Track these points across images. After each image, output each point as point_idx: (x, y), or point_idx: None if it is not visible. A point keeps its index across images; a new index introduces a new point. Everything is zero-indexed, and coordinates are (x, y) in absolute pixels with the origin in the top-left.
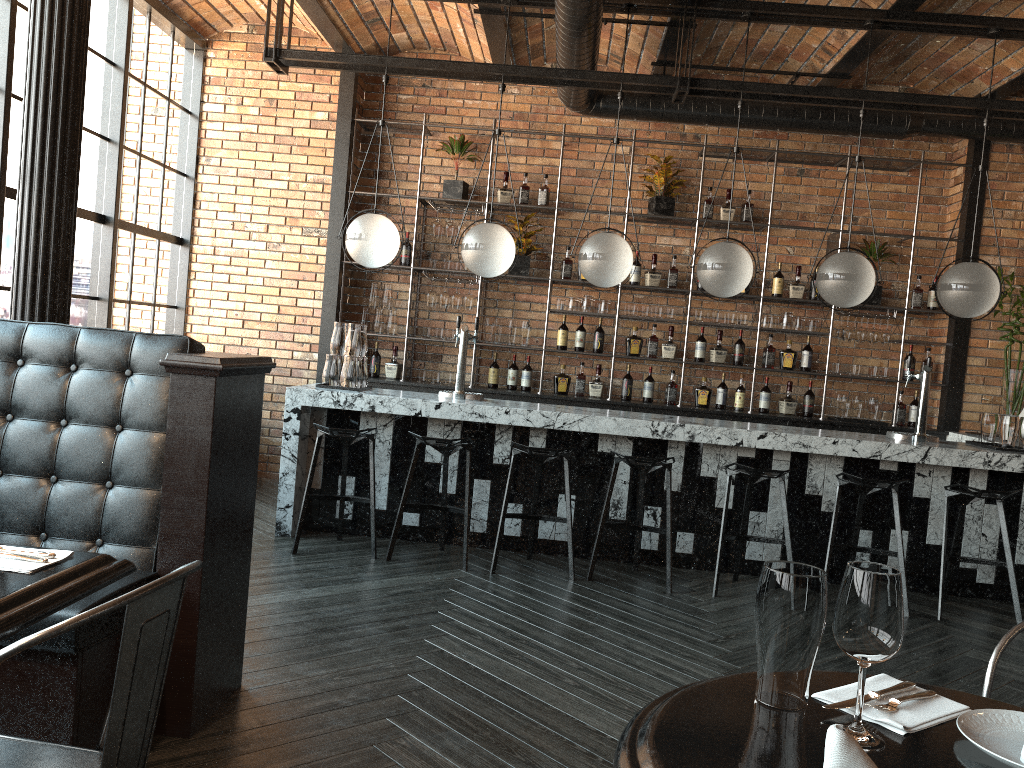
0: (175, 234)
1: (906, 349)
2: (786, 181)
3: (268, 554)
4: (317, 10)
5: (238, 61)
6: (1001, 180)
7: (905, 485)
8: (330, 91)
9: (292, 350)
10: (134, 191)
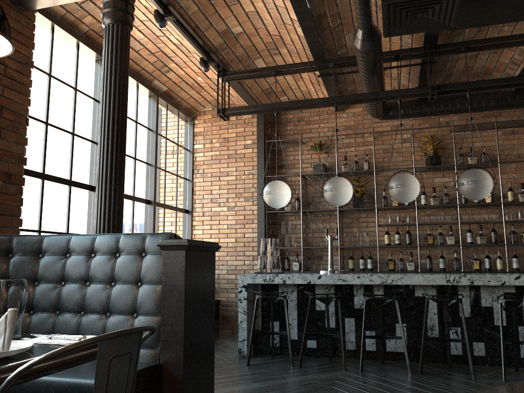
0: (184, 208)
1: None
2: (504, 138)
3: (234, 366)
4: (242, 90)
5: (208, 123)
6: None
7: None
8: (252, 129)
9: (244, 260)
10: (163, 188)
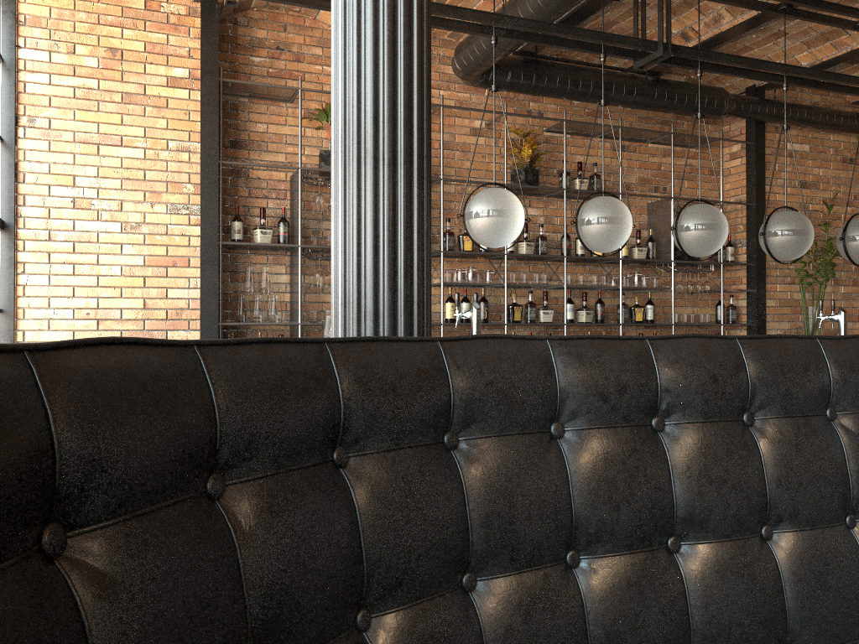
0: None
1: (708, 297)
2: (613, 155)
3: None
4: None
5: None
6: (773, 155)
7: None
8: (189, 44)
9: None
10: None
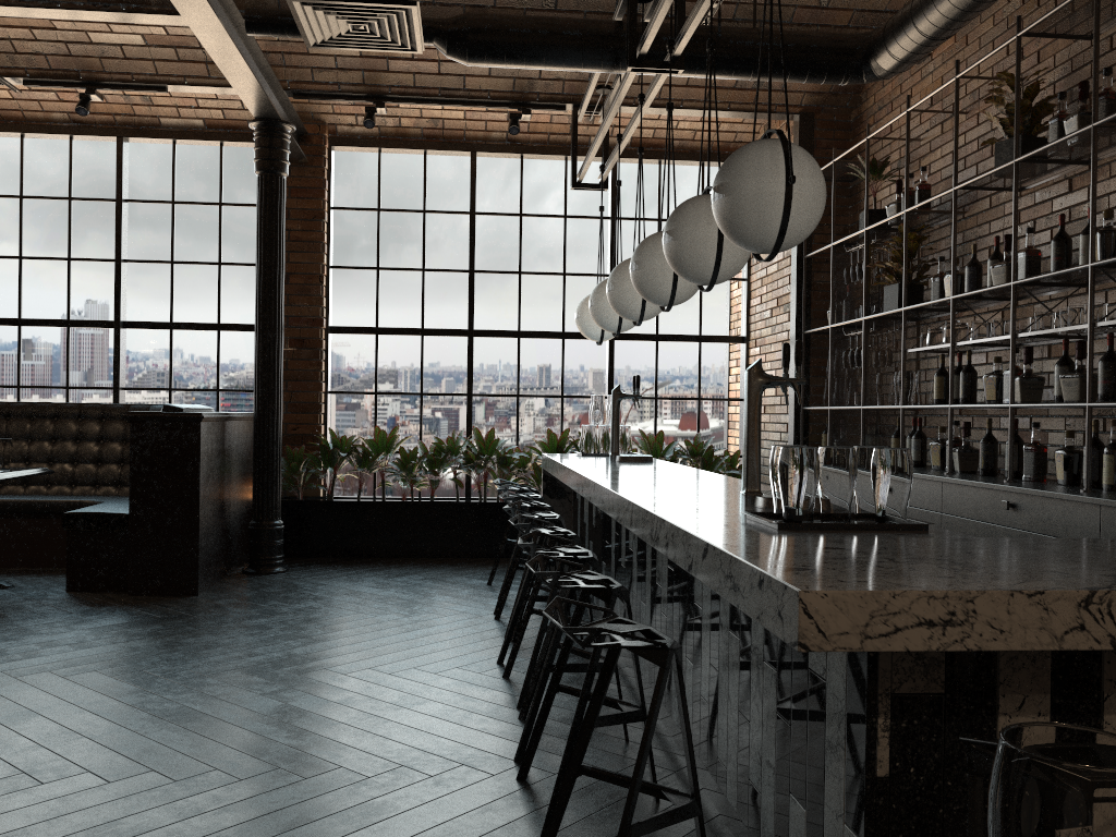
0: (731, 334)
1: None
2: None
3: (479, 581)
4: (678, 110)
5: None
6: None
7: (691, 579)
8: None
9: (782, 432)
10: None
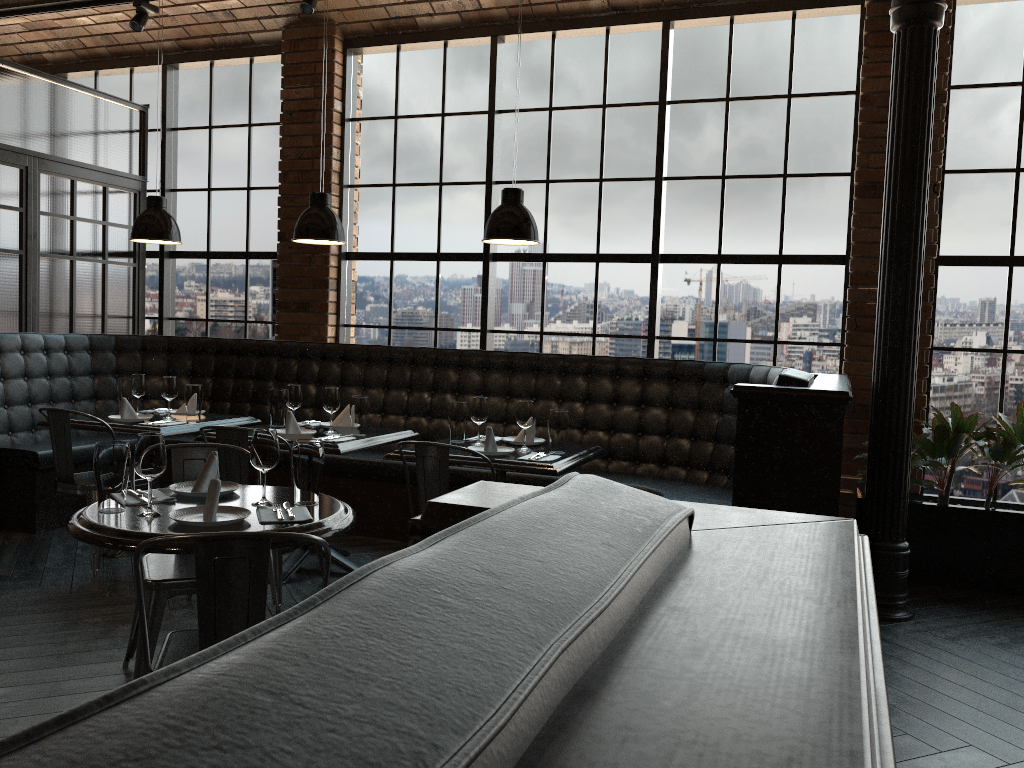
0: None
1: None
2: None
3: None
4: None
5: None
6: None
7: None
8: None
9: None
10: None
